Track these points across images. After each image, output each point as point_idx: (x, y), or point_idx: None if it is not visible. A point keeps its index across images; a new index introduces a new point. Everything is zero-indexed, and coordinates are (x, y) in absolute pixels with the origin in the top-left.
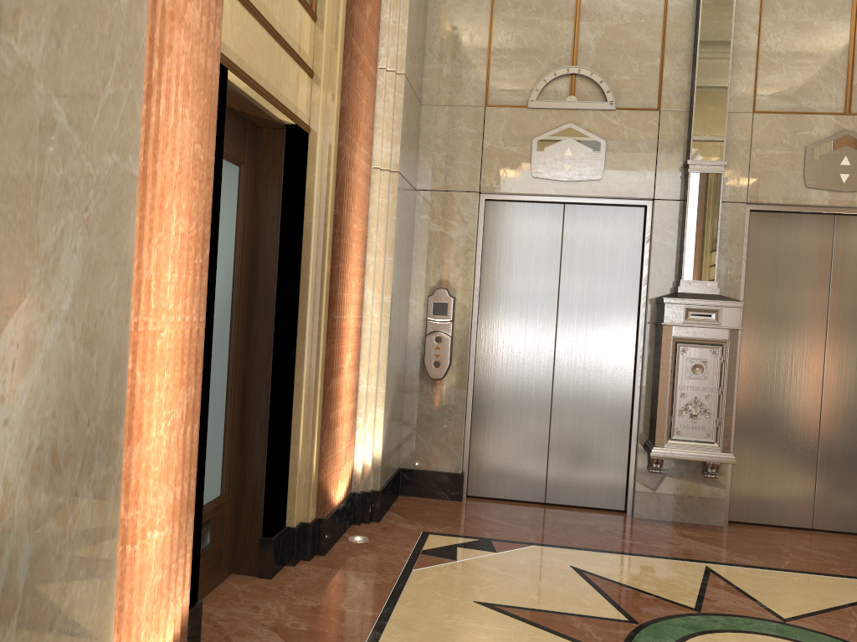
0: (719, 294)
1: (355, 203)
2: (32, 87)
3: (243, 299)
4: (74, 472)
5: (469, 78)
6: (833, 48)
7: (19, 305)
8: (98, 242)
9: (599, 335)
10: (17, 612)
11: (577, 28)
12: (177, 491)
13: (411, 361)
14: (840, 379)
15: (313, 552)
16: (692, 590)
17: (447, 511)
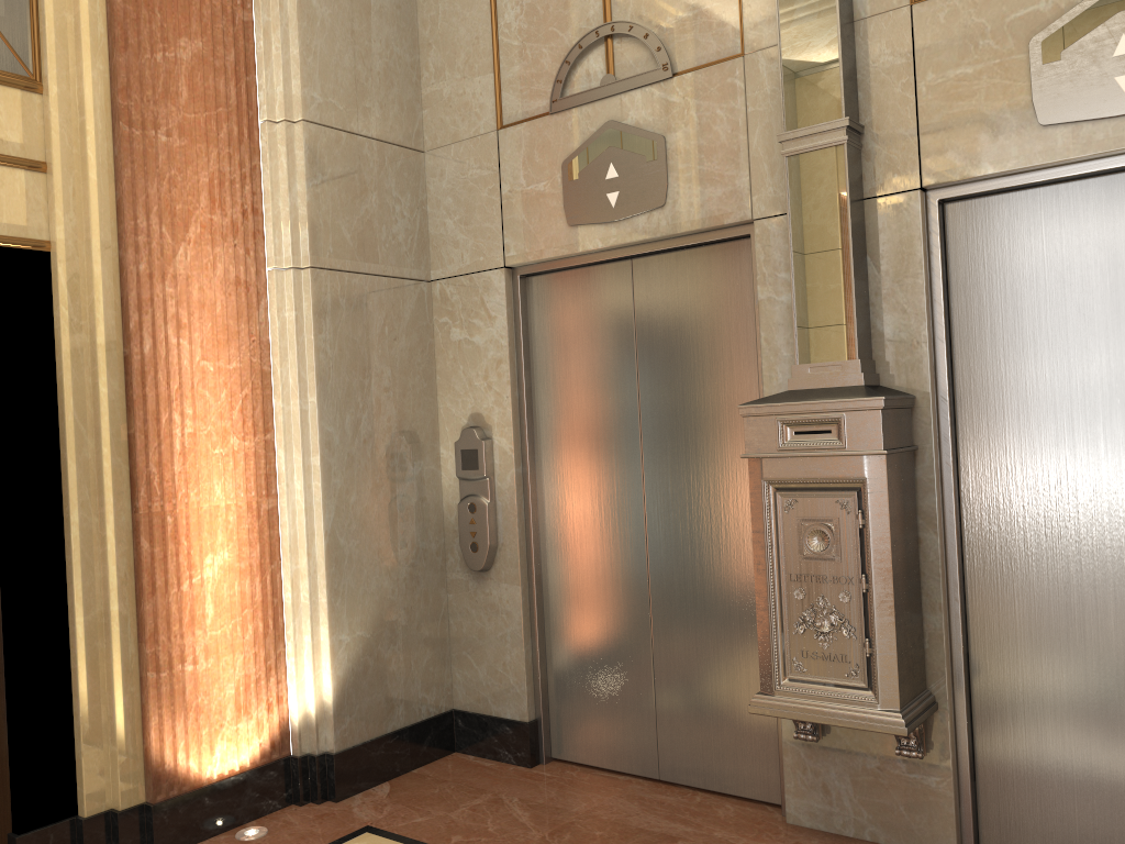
0: (863, 385)
1: (192, 331)
2: None
3: None
4: None
5: (474, 92)
6: None
7: None
8: None
9: (708, 481)
10: None
11: None
12: None
13: (451, 543)
14: None
15: None
16: None
17: (474, 786)
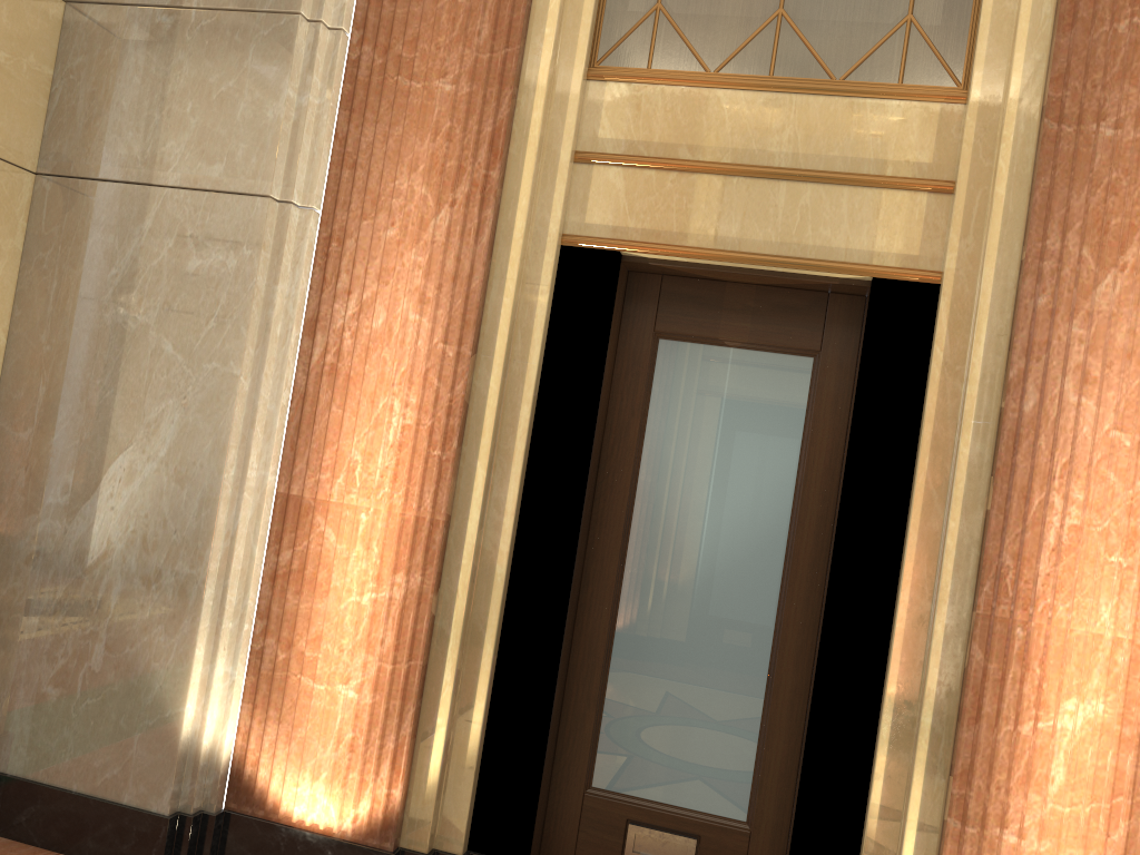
0: None
1: (1103, 388)
2: (147, 334)
3: (814, 546)
4: (159, 558)
5: None
6: None
7: (128, 448)
8: (194, 418)
9: None
10: (109, 618)
11: None
12: (387, 670)
13: None
14: None
15: None
16: None
17: None
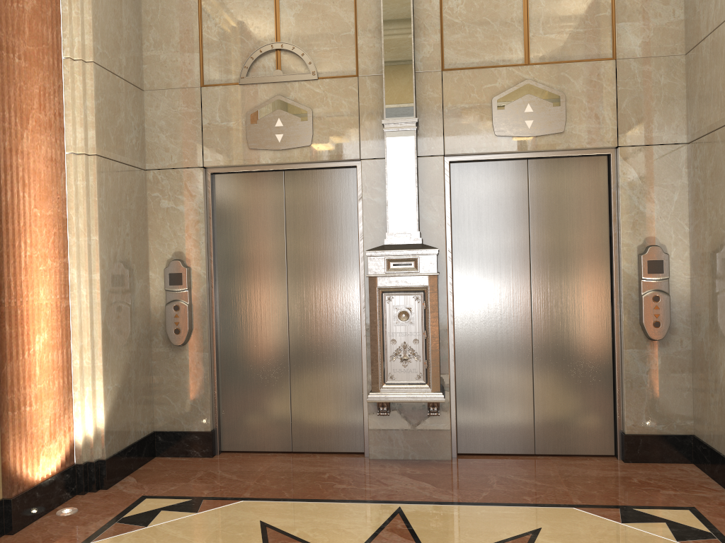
0: (421, 243)
1: (31, 188)
2: None
3: None
4: None
5: (184, 61)
6: (509, 4)
7: None
8: None
9: (326, 290)
10: None
11: (277, 7)
12: None
13: (156, 330)
14: (547, 312)
15: None
16: (363, 537)
17: (188, 469)
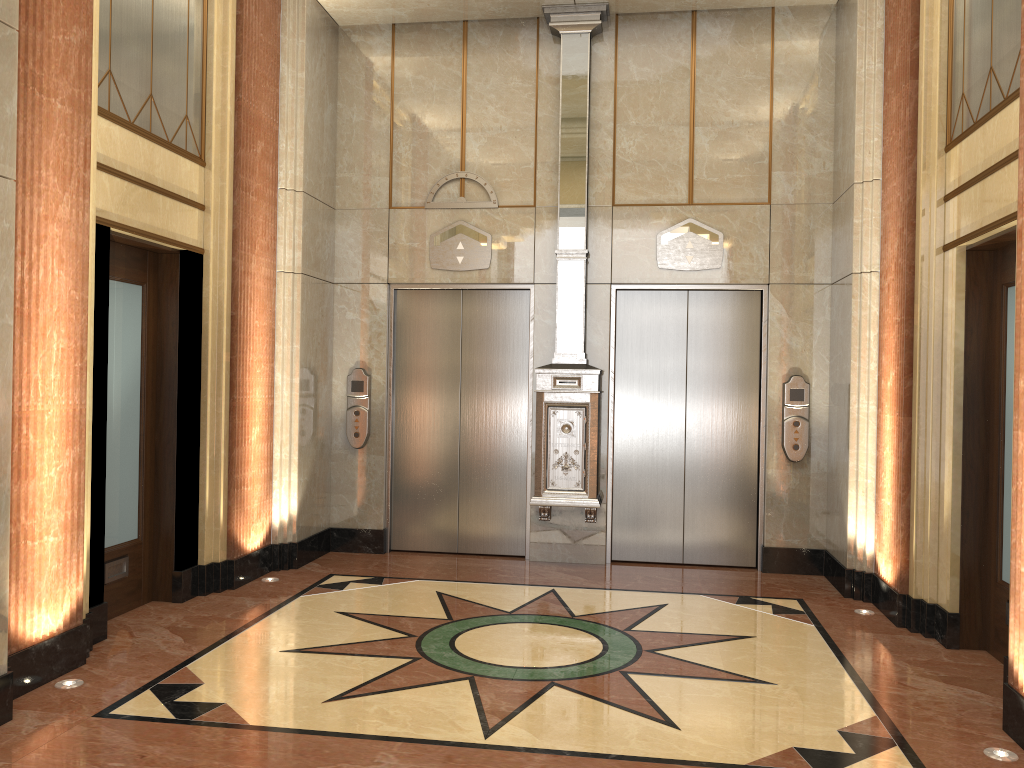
0: (586, 363)
1: (254, 304)
2: None
3: (152, 386)
4: None
5: (375, 184)
6: (676, 149)
7: None
8: None
9: (497, 403)
10: None
11: (463, 138)
12: (68, 514)
13: (336, 433)
14: (699, 432)
15: (224, 587)
16: (522, 602)
17: (364, 560)
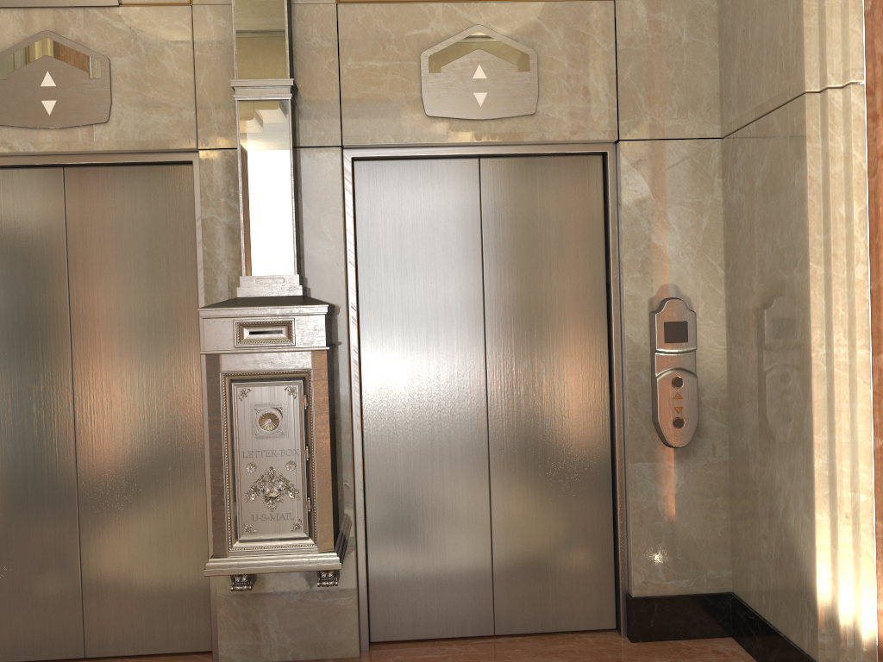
0: (302, 295)
1: None
2: None
3: None
4: None
5: None
6: None
7: None
8: None
9: (144, 376)
10: None
11: None
12: None
13: None
14: (512, 406)
15: None
16: None
17: None
